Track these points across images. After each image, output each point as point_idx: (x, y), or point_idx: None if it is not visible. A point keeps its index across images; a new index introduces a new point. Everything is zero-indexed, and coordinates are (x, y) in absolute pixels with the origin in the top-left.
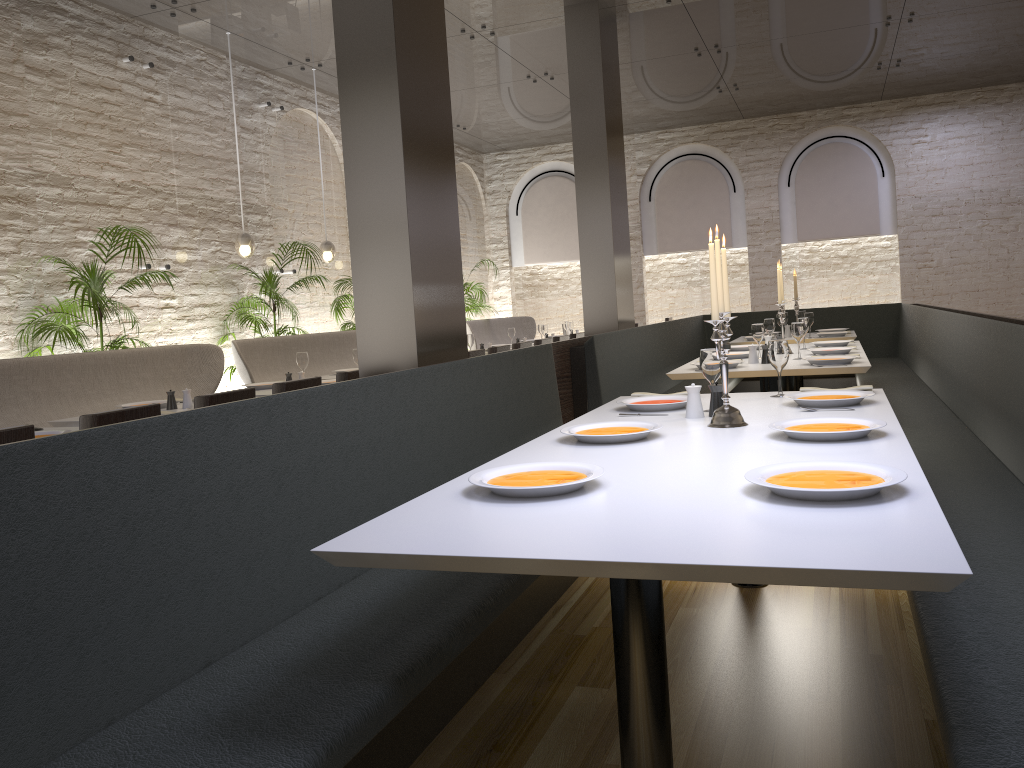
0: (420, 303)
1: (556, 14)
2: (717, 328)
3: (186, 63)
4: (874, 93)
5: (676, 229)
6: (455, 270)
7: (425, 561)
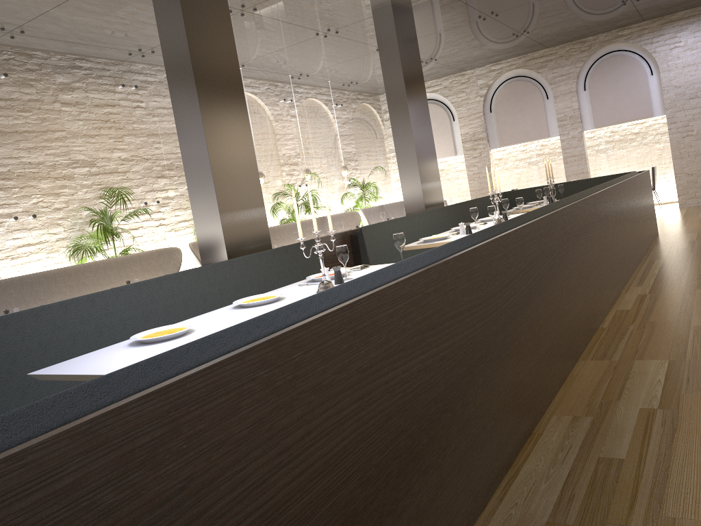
0: (227, 226)
1: (370, 15)
2: (302, 242)
3: (158, 80)
4: (635, 18)
5: (510, 129)
6: (257, 202)
7: (61, 377)
